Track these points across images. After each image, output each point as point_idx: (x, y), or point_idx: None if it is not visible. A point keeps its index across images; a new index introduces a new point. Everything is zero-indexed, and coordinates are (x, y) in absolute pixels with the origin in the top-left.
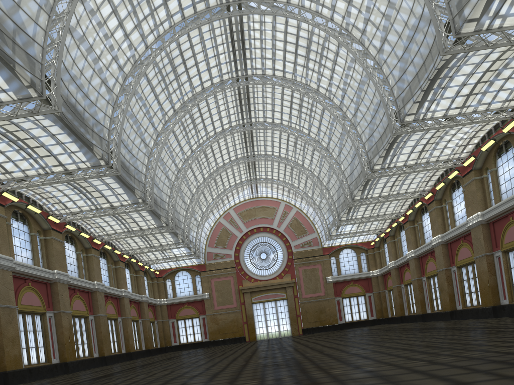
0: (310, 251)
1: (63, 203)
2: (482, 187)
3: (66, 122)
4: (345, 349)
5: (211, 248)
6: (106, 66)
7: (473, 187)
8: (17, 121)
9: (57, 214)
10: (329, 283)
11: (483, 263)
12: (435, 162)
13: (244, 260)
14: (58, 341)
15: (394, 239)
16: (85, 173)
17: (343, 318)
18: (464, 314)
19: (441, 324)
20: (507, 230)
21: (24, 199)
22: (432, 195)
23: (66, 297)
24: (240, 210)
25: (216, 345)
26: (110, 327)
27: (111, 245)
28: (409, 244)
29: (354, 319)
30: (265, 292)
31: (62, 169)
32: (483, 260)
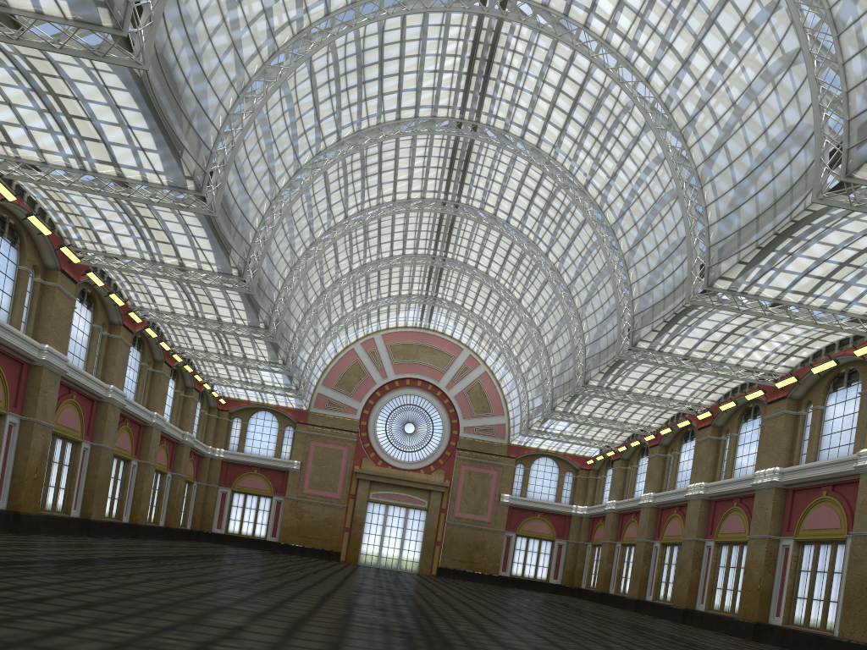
0: (488, 444)
1: (93, 232)
2: (793, 429)
3: (148, 92)
4: (522, 634)
5: (326, 388)
6: (247, 21)
7: (780, 425)
8: (57, 59)
9: (76, 247)
10: (502, 506)
11: (760, 549)
12: (734, 366)
13: (376, 426)
14: (14, 471)
15: (627, 467)
16: (152, 193)
17: (508, 568)
18: (705, 620)
19: (668, 627)
20: (813, 510)
21: (26, 202)
22: (710, 416)
23: (52, 397)
24: (392, 341)
25: (287, 552)
26: (114, 471)
27: (157, 331)
28: (650, 482)
29: (526, 575)
30: (395, 489)
31: (110, 171)
32: (762, 545)
